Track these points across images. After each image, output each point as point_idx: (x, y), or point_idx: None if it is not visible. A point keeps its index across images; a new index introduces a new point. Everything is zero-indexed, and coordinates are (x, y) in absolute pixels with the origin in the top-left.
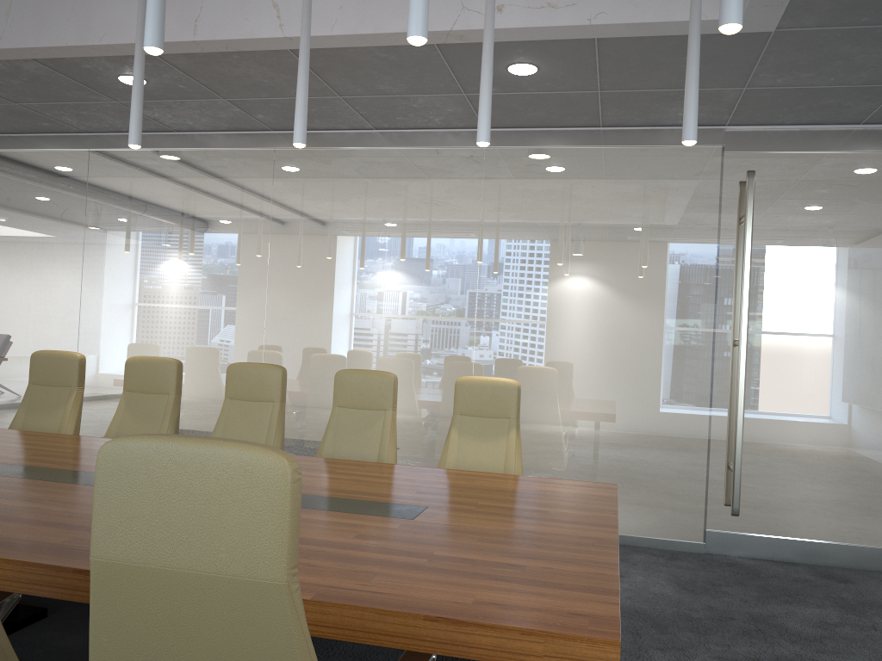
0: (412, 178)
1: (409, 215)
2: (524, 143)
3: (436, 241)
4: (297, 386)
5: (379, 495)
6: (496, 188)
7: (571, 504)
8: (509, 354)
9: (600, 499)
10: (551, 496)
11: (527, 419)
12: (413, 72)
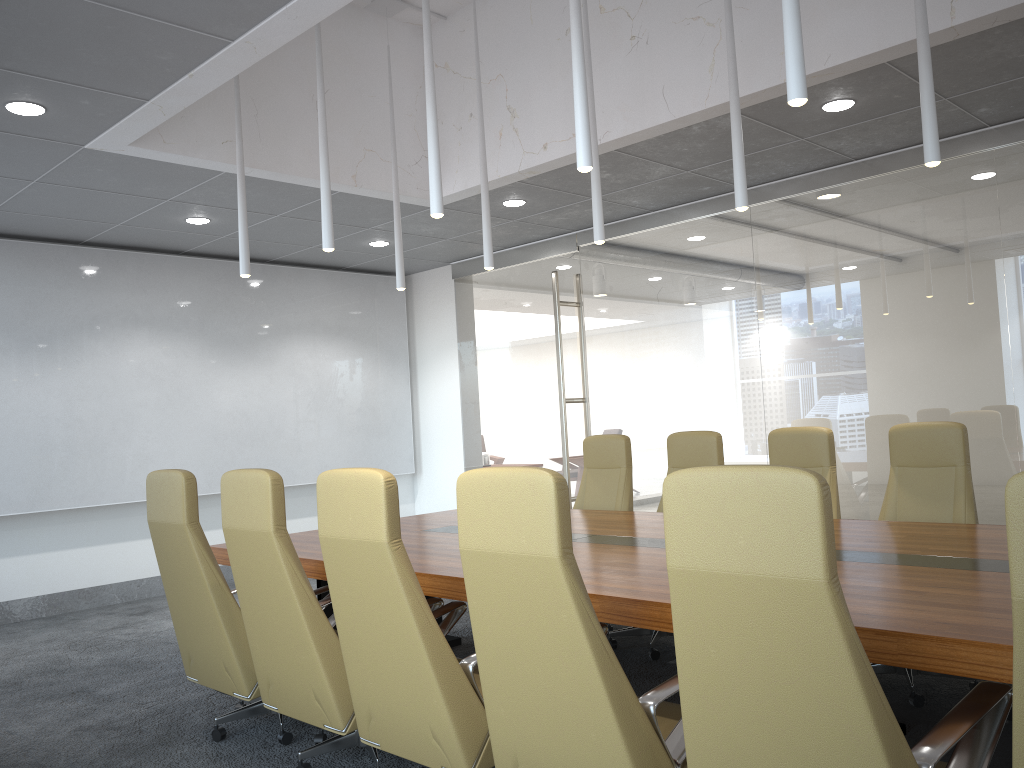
0: None
1: None
2: None
3: None
4: None
5: None
6: None
7: None
8: None
9: None
10: None
11: None
12: None
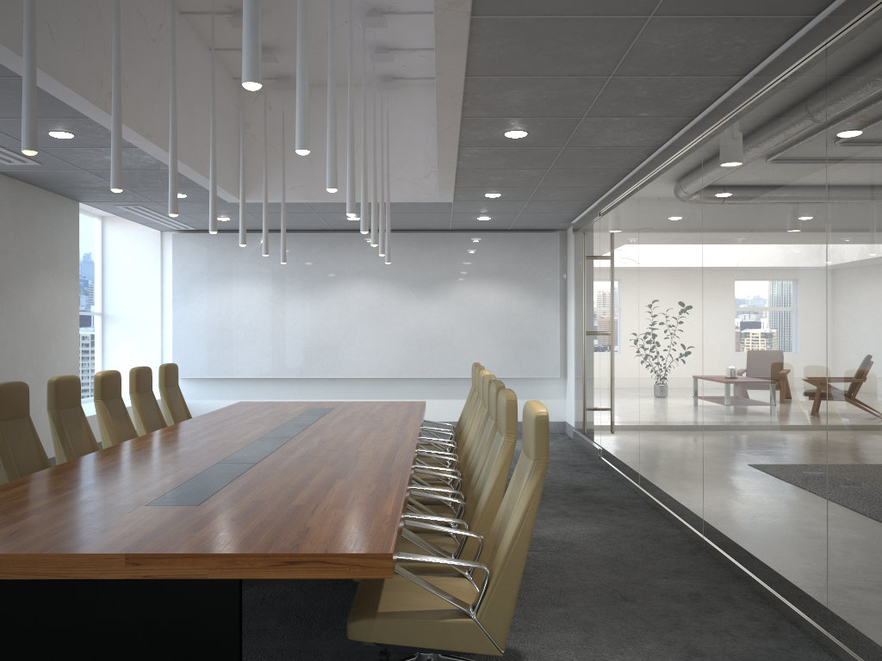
0: (774, 125)
1: (774, 178)
2: (855, 12)
3: (792, 207)
4: (718, 412)
5: (239, 494)
6: (837, 103)
7: (234, 538)
8: (857, 373)
9: (273, 547)
10: (278, 532)
11: (878, 489)
12: (556, 35)
